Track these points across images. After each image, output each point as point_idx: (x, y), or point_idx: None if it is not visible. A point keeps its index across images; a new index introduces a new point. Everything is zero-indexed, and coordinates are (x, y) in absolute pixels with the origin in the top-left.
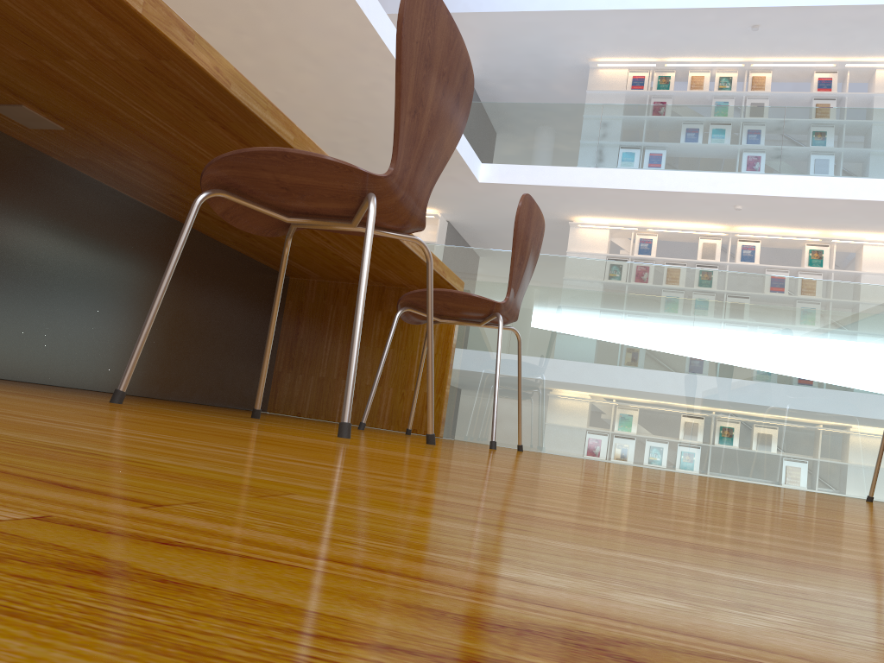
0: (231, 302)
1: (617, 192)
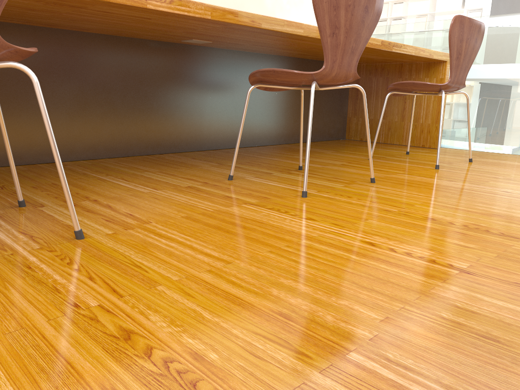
0: None
1: None
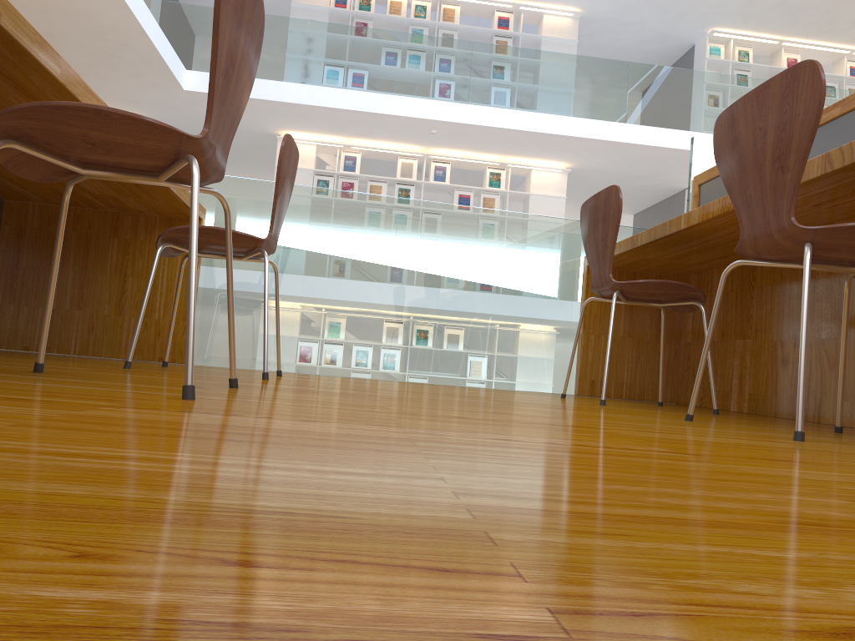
0: None
1: (325, 110)
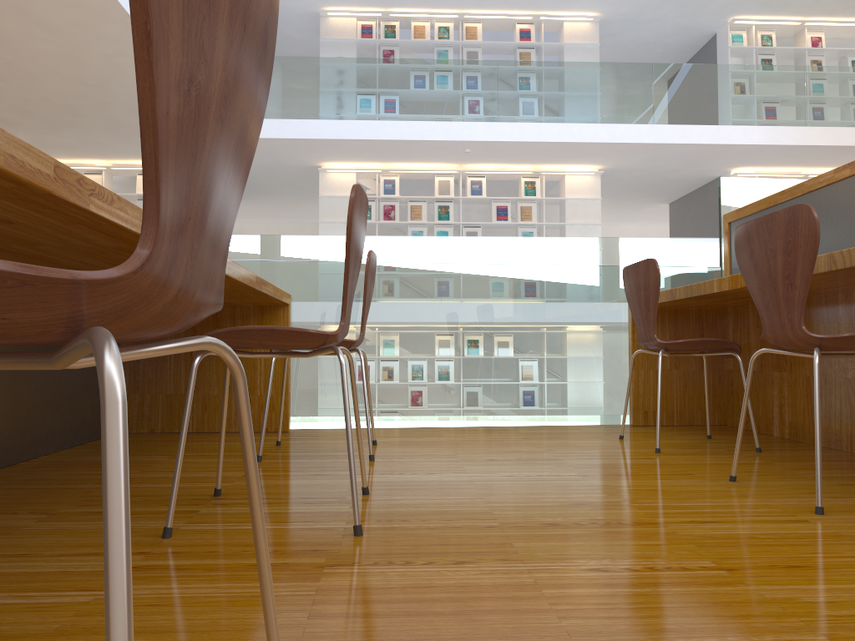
0: None
1: (363, 142)
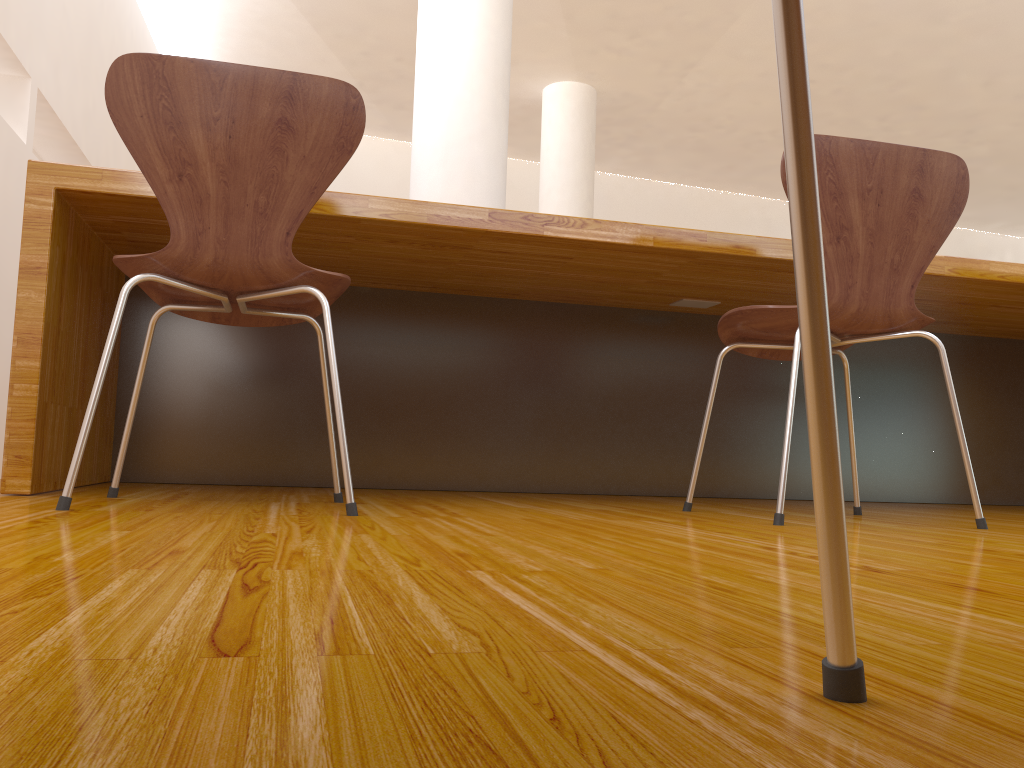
0: (990, 392)
1: None
